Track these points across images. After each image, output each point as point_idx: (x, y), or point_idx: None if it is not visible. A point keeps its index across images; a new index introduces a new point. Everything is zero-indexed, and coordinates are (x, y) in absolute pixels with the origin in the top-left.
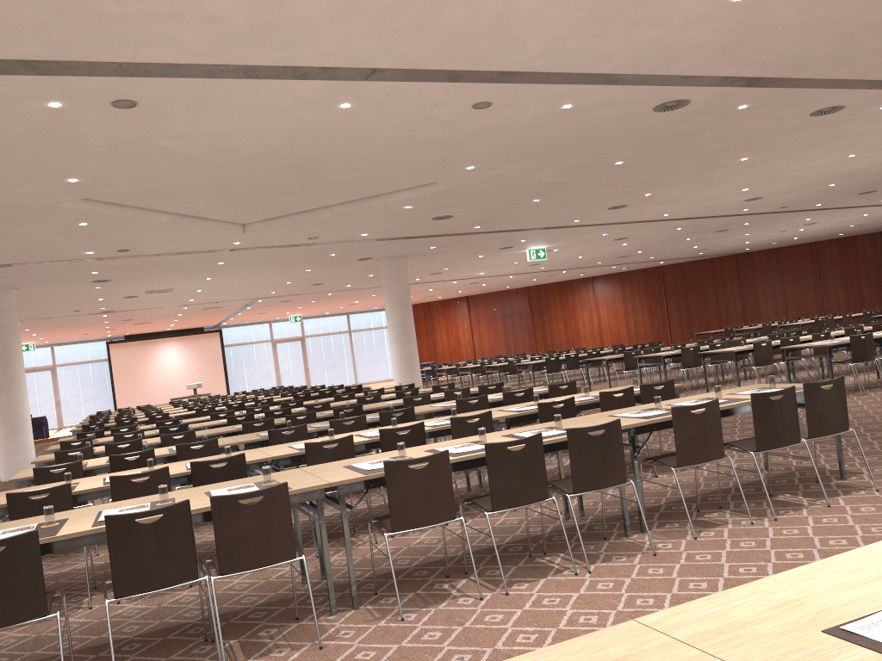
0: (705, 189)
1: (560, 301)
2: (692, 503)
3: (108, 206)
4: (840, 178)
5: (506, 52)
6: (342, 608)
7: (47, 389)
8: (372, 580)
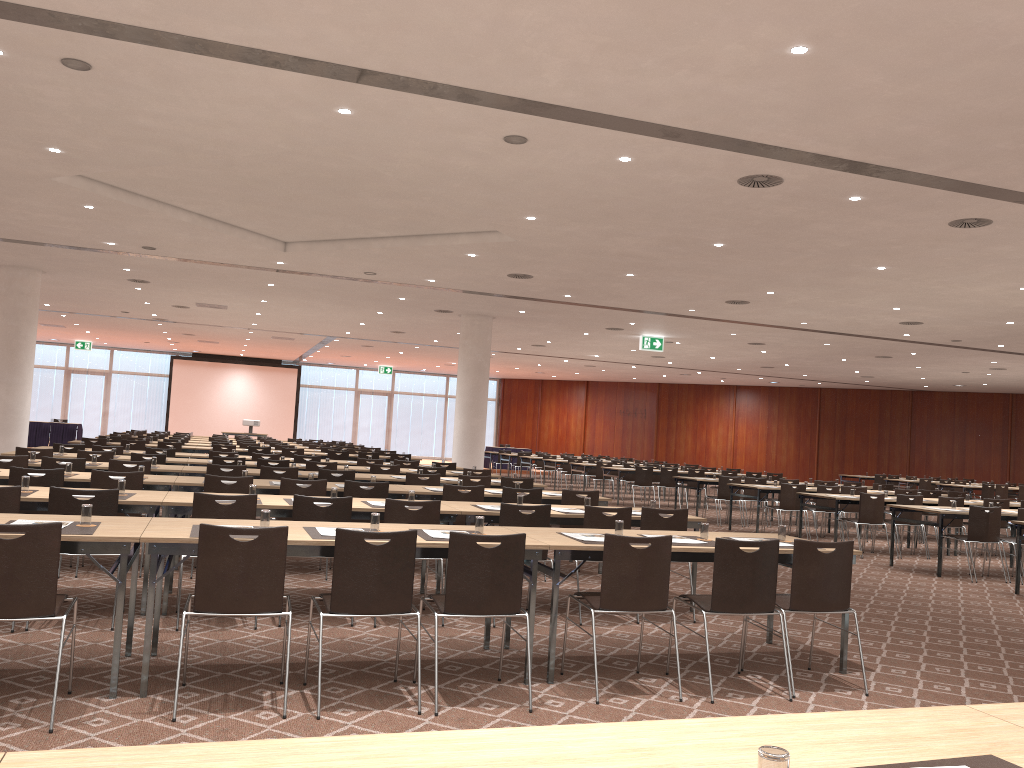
0: (844, 299)
1: (693, 407)
2: (643, 661)
3: (114, 191)
4: (1018, 316)
5: (521, 75)
6: (129, 693)
7: (97, 396)
8: (200, 669)
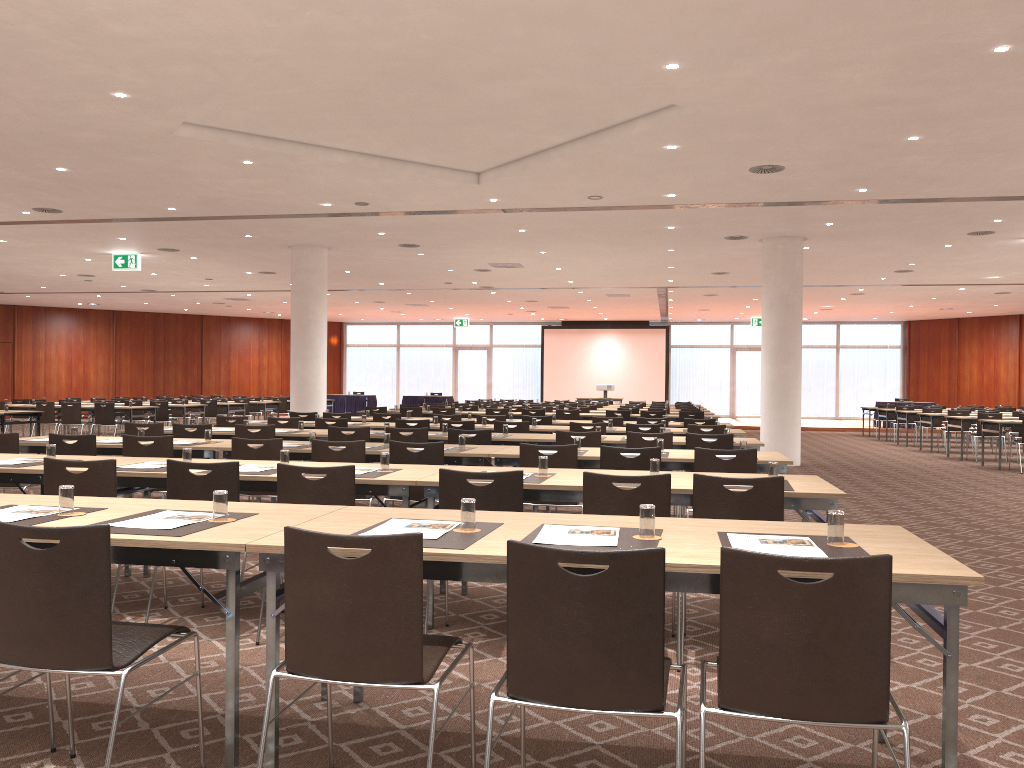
0: None
1: None
2: (536, 758)
3: (250, 139)
4: None
5: None
6: None
7: (480, 370)
8: None
